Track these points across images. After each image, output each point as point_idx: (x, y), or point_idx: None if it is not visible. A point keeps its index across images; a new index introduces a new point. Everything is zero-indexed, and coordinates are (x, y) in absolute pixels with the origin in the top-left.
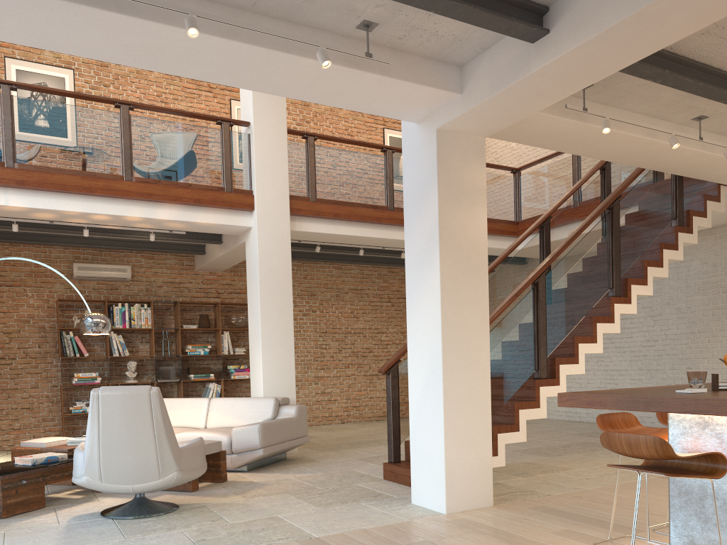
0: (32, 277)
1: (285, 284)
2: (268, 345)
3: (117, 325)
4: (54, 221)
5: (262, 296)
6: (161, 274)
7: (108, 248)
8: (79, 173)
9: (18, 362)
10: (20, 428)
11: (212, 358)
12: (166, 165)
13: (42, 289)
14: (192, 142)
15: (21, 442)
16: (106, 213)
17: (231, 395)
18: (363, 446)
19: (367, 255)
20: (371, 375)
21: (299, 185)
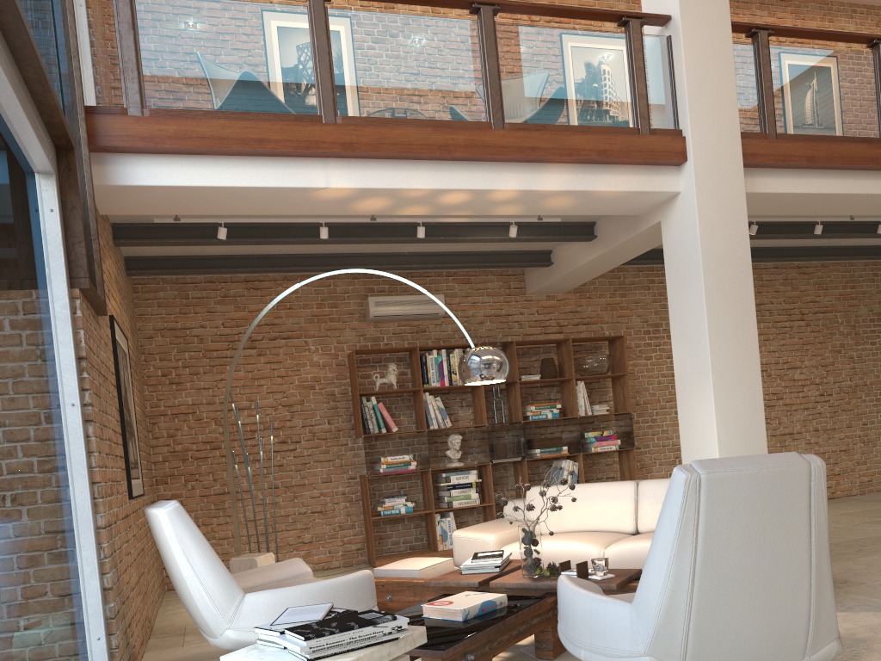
0: (314, 323)
1: (742, 281)
2: (723, 386)
3: (433, 383)
4: (376, 218)
5: (709, 305)
6: (481, 304)
7: (419, 269)
8: (428, 124)
9: (303, 447)
10: (311, 541)
11: (557, 424)
12: (550, 100)
13: (328, 339)
14: (585, 58)
15: (375, 569)
16: (467, 187)
17: (587, 477)
18: (878, 548)
19: (783, 245)
20: (782, 435)
21: (749, 115)
